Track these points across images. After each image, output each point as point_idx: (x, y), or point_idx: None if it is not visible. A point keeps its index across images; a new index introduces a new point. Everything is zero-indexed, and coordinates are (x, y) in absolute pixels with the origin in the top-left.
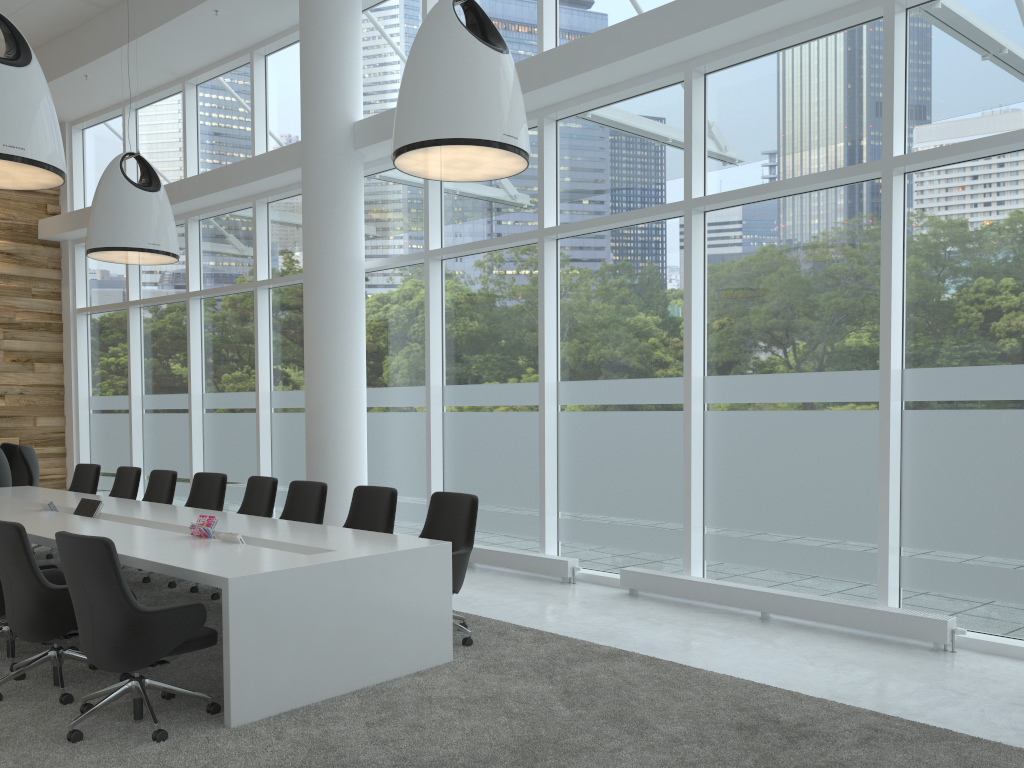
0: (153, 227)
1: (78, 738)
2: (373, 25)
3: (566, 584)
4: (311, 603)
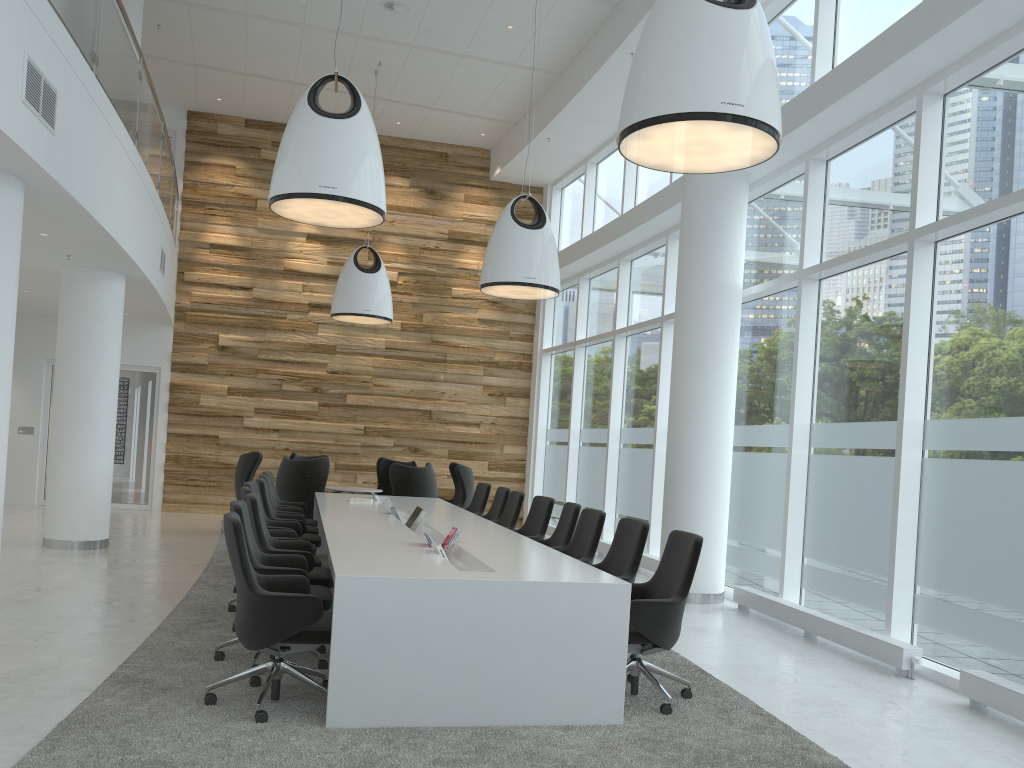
0: (530, 262)
1: (211, 702)
2: (777, 34)
3: (899, 678)
4: (431, 619)
